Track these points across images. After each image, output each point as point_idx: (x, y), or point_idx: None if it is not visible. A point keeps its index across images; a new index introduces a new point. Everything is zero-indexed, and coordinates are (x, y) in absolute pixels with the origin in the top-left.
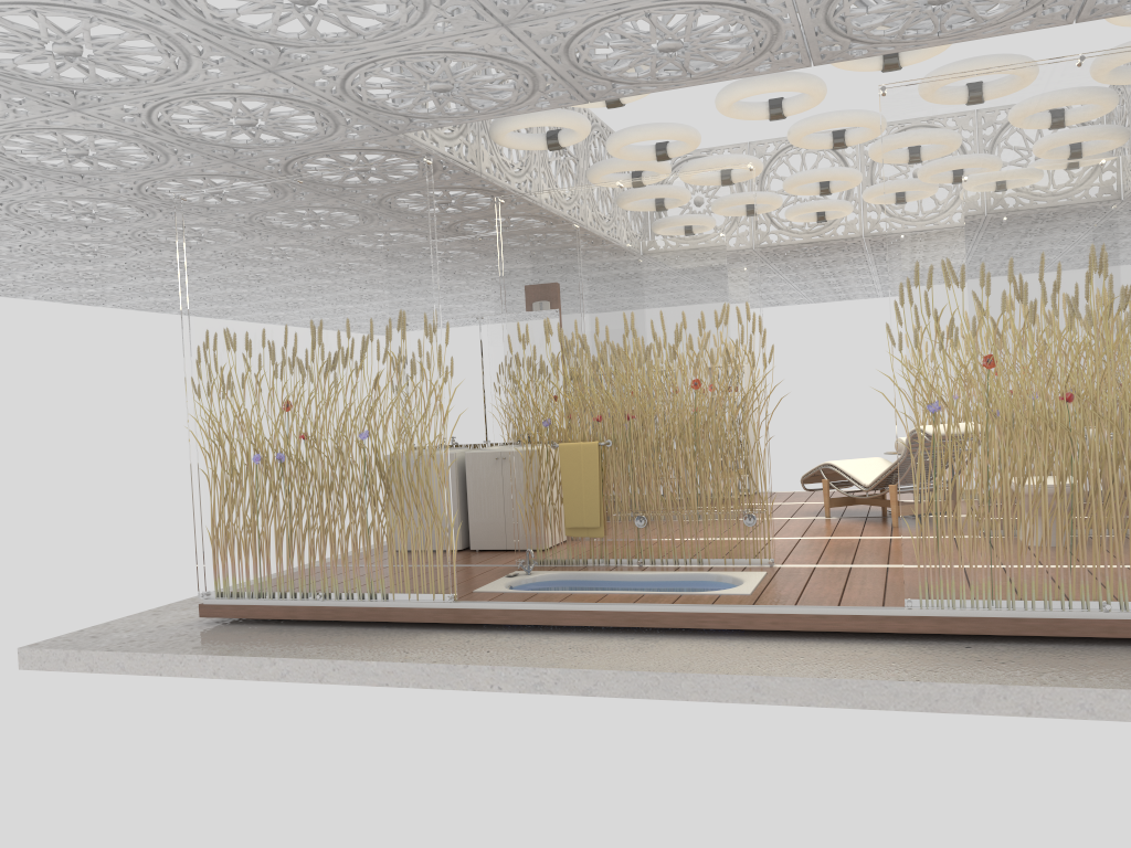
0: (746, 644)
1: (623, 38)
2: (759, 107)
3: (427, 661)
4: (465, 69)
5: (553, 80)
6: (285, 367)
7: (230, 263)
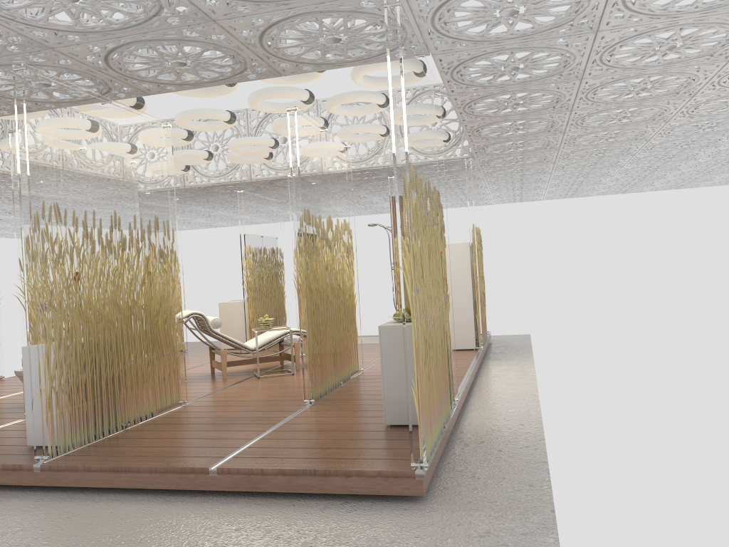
0: None
1: None
2: None
3: None
4: None
5: None
6: None
7: None
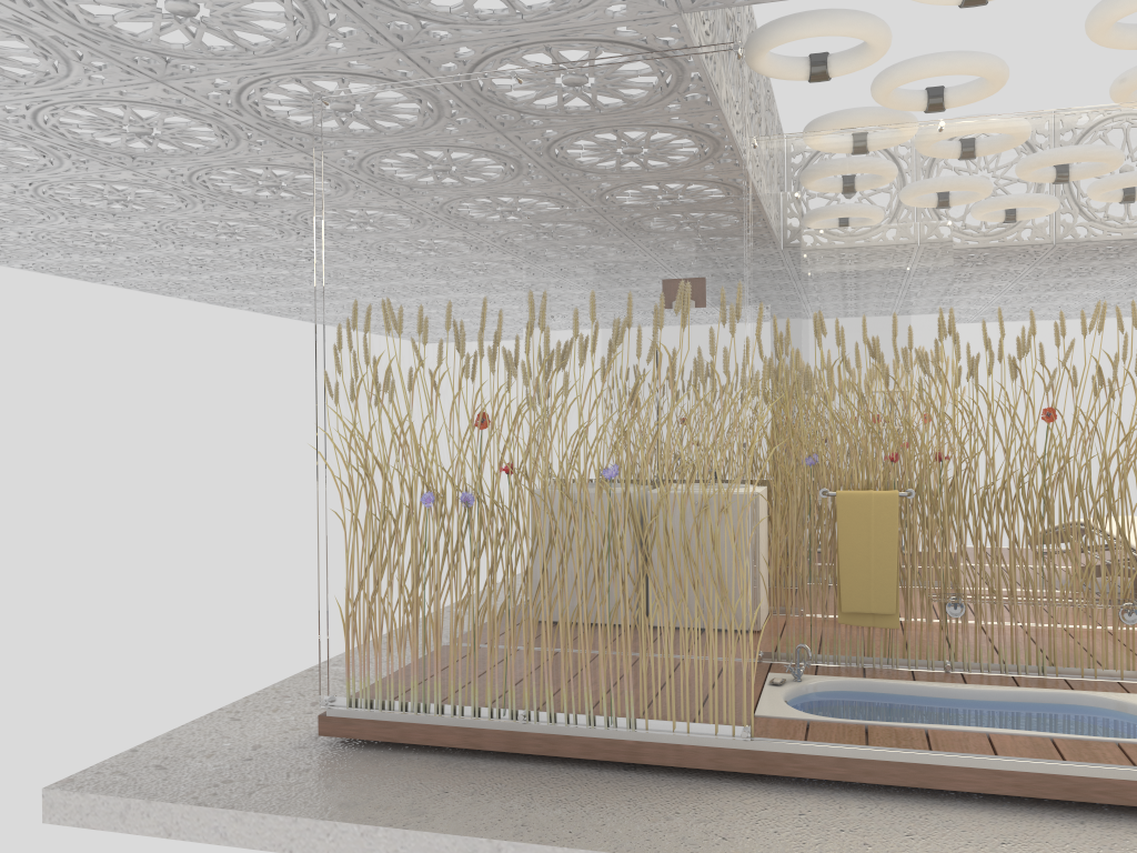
0: None
1: None
2: (1134, 30)
3: None
4: None
5: None
6: (484, 361)
7: (400, 199)
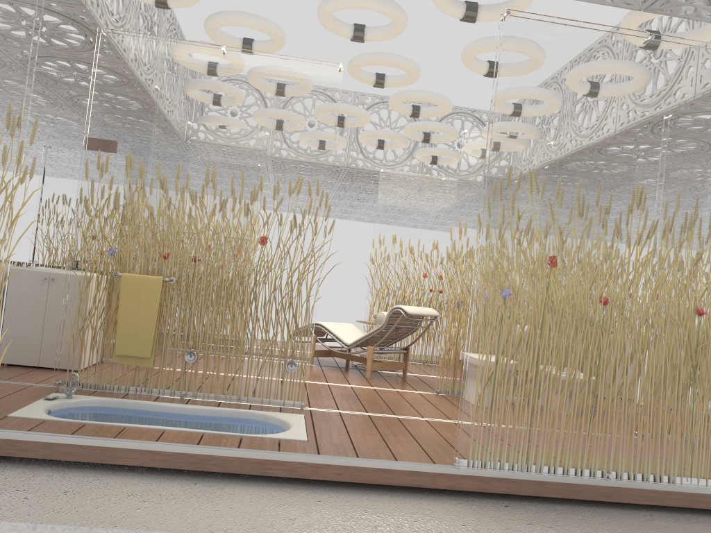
0: (314, 496)
1: None
2: (347, 26)
3: None
4: None
5: None
6: None
7: None
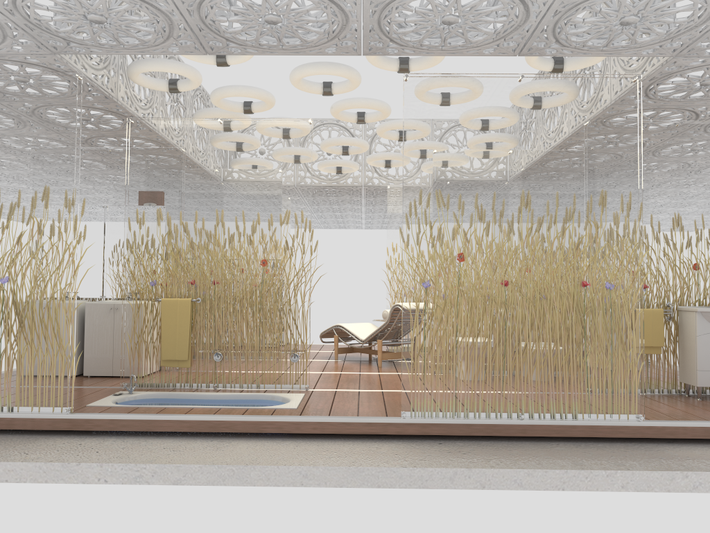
0: (294, 443)
1: (236, 14)
2: (317, 85)
3: (45, 461)
4: (119, 7)
5: (185, 30)
6: None
7: None
